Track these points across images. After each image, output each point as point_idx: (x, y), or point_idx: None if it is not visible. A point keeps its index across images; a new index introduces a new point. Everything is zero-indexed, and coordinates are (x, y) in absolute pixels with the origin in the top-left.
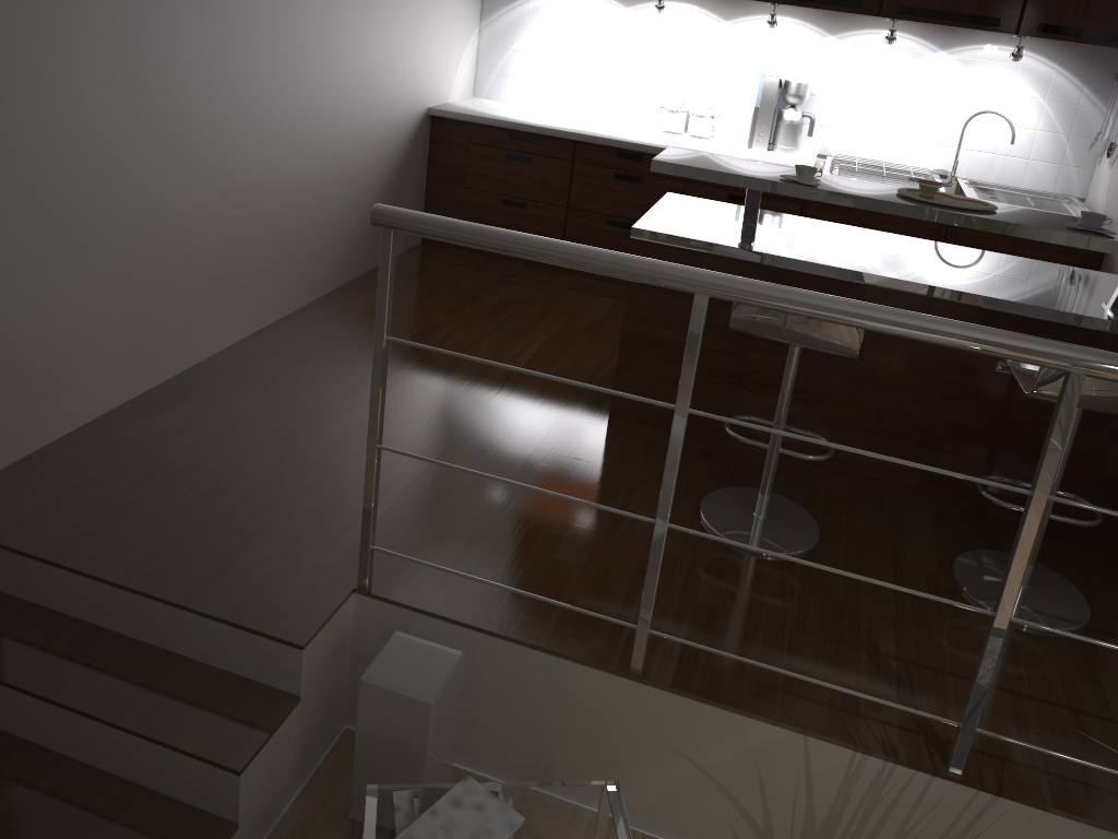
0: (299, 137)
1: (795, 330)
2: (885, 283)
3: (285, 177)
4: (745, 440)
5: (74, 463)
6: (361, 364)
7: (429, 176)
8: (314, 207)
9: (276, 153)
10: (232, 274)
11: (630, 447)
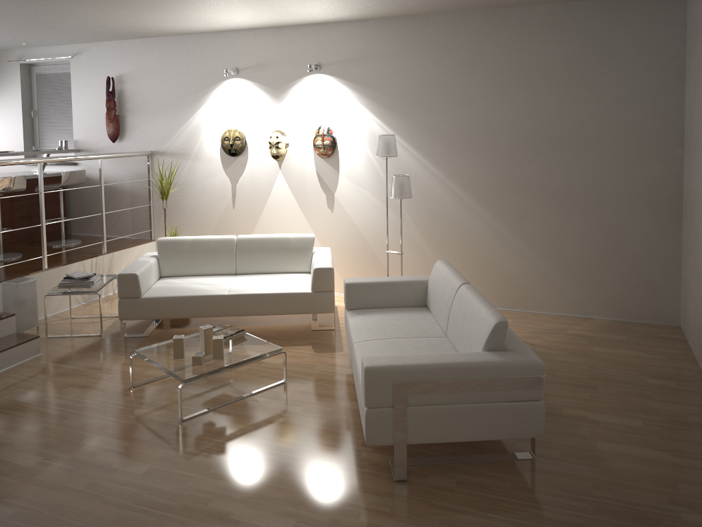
0: None
1: (11, 187)
2: None
3: None
4: None
5: None
6: None
7: None
8: None
9: None
10: None
11: None
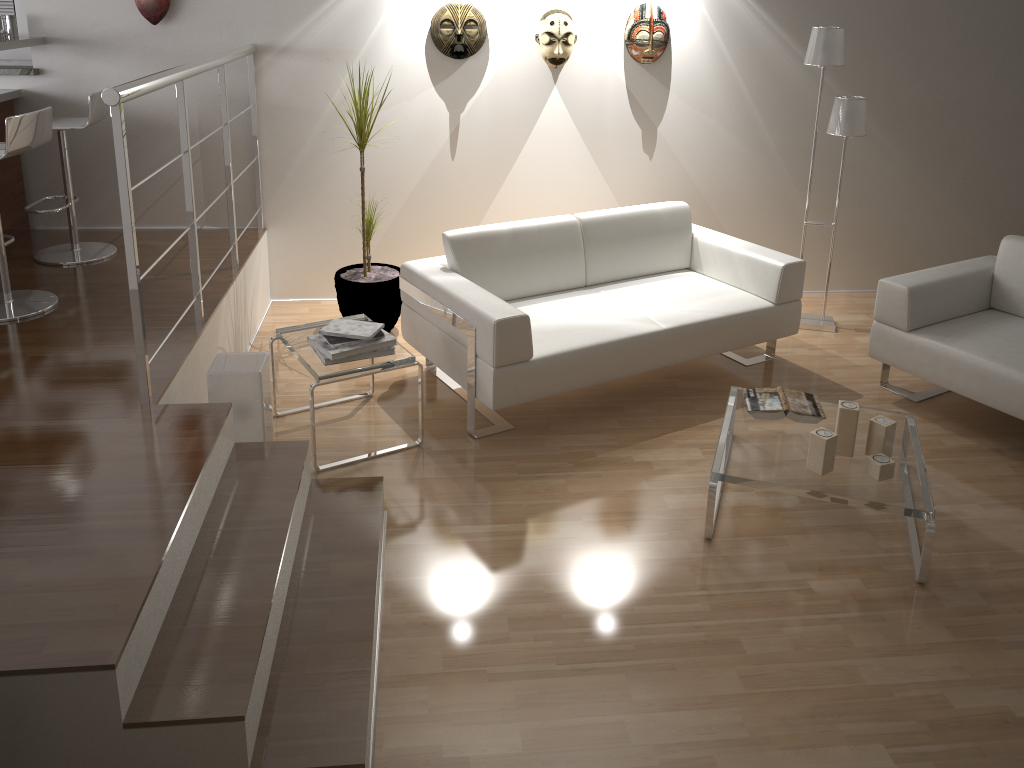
0: None
1: (35, 137)
2: None
3: None
4: None
5: None
6: None
7: None
8: None
9: None
10: None
11: None
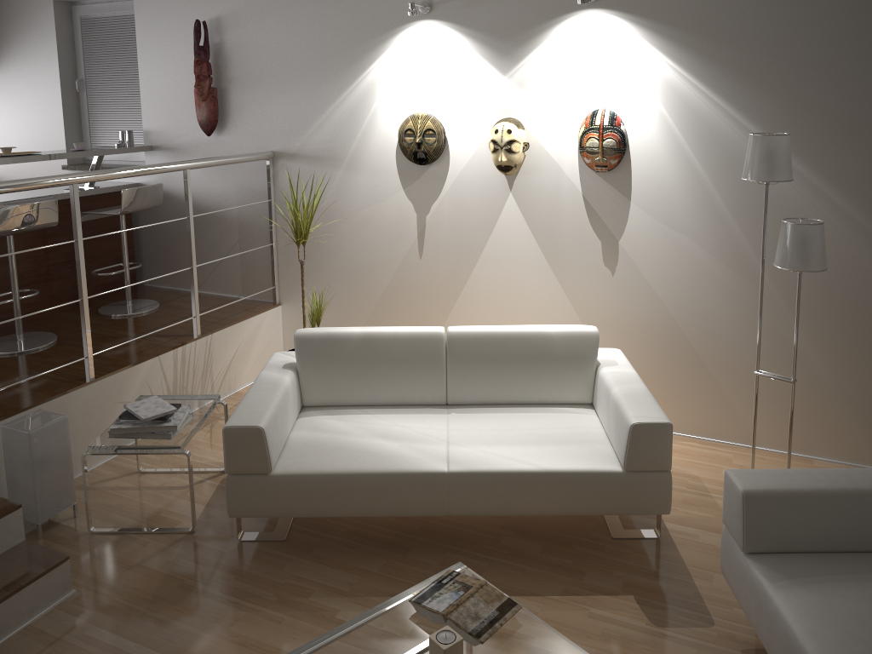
0: None
1: (30, 221)
2: (4, 205)
3: None
4: (1, 303)
5: None
6: None
7: None
8: None
9: None
10: None
11: None
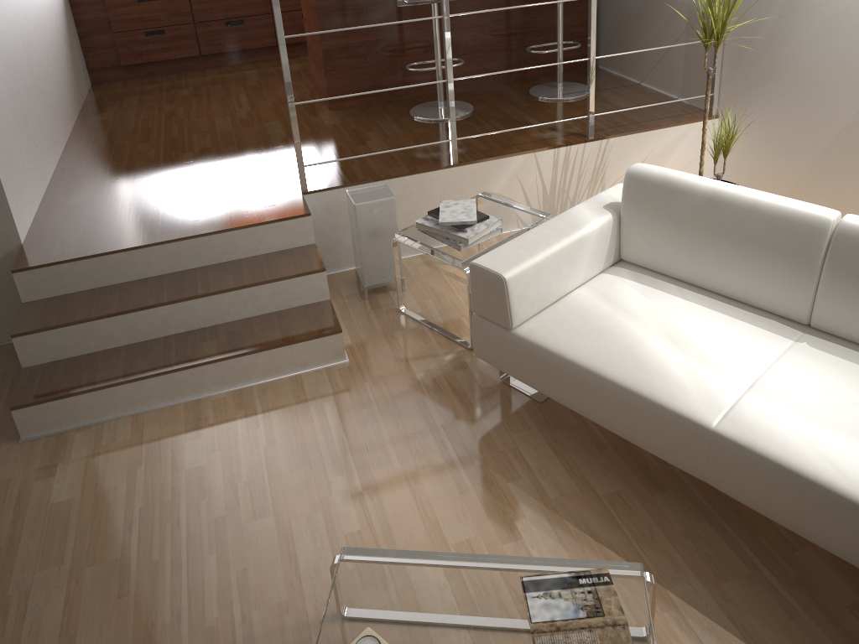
0: (31, 3)
1: None
2: None
3: (37, 34)
4: (423, 70)
5: (65, 223)
6: (158, 137)
7: (80, 33)
8: (52, 56)
9: (29, 15)
10: (44, 106)
11: (351, 112)
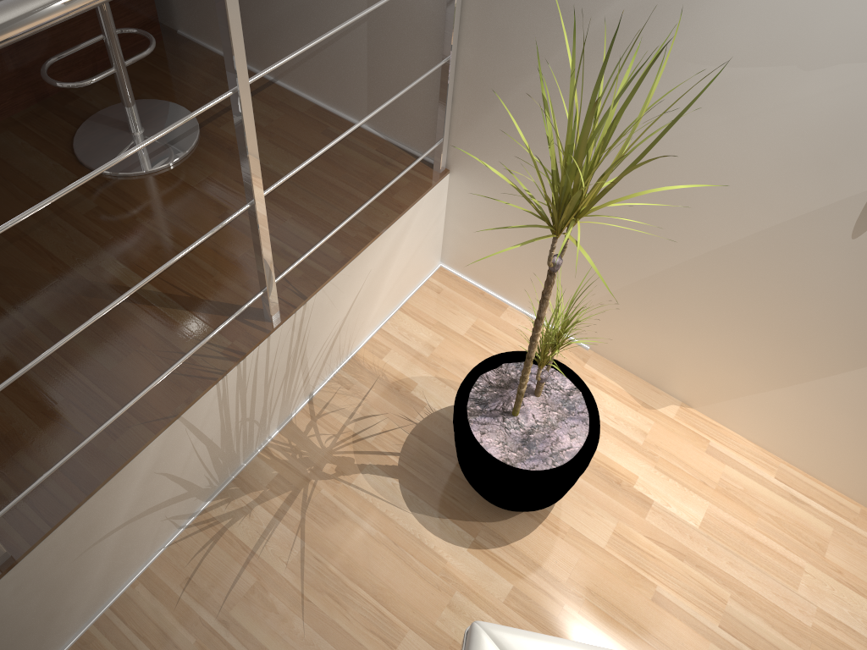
0: None
1: None
2: None
3: None
4: None
5: None
6: None
7: None
8: None
9: None
10: None
11: None
